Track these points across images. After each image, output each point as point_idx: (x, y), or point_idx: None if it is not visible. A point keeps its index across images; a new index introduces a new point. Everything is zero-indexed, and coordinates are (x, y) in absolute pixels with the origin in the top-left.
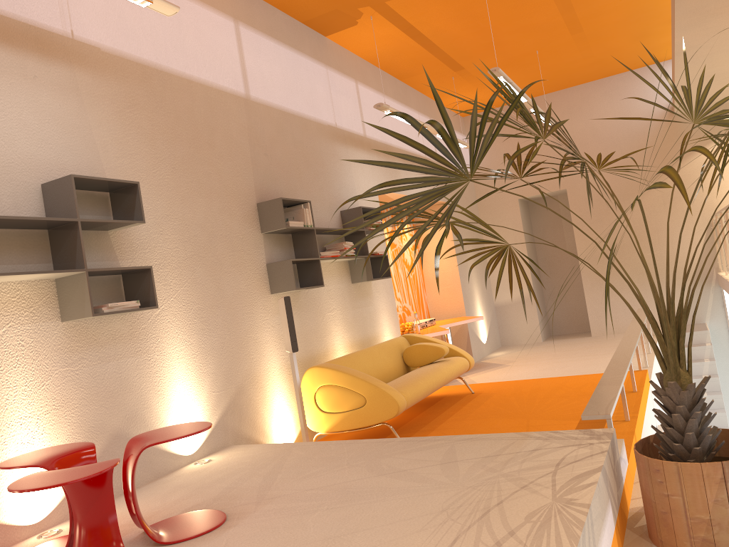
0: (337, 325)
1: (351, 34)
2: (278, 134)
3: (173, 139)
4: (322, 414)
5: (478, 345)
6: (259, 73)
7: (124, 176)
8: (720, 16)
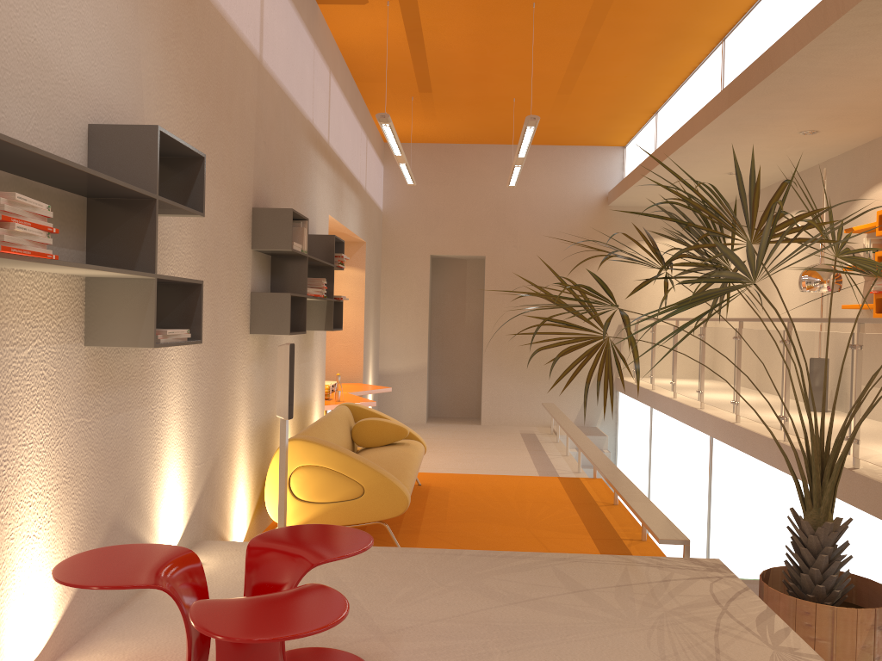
0: None
1: (348, 12)
2: (275, 118)
3: (202, 97)
4: (296, 502)
5: None
6: (271, 31)
7: None
8: (743, 132)
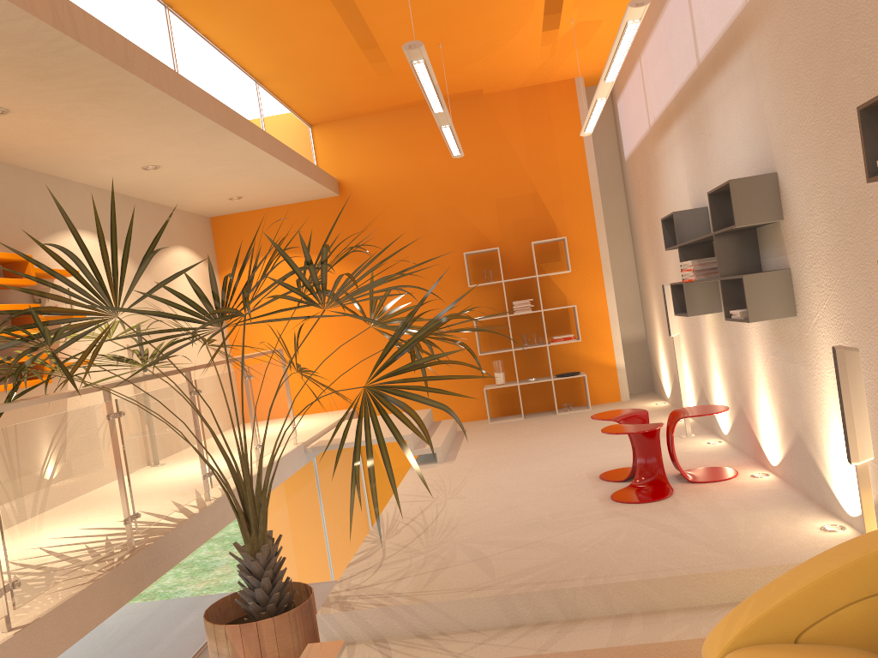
0: None
1: None
2: None
3: (812, 56)
4: None
5: None
6: None
7: (782, 149)
8: None
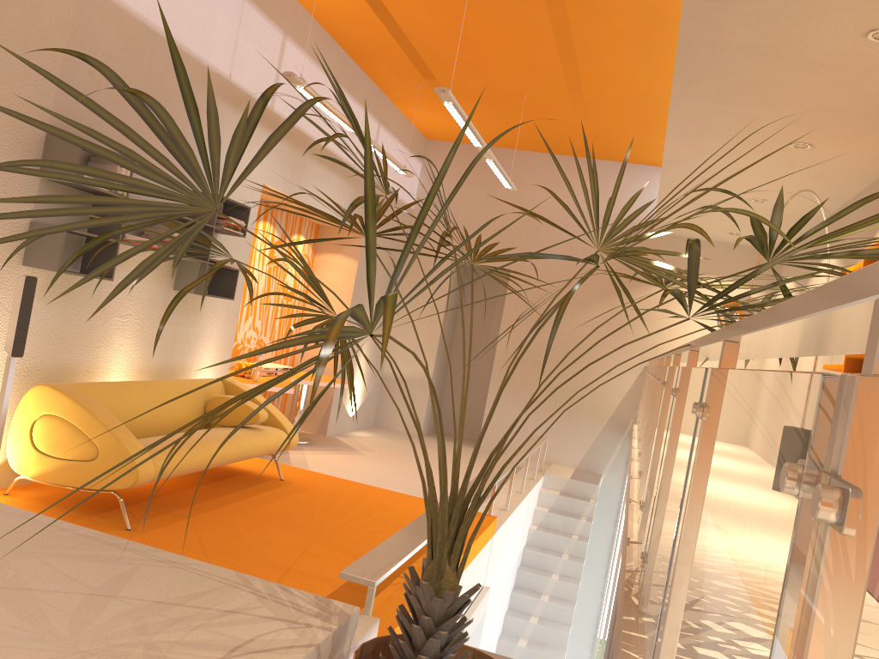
0: (126, 338)
1: None
2: (125, 53)
3: None
4: (34, 452)
5: (341, 416)
6: None
7: None
8: (718, 137)
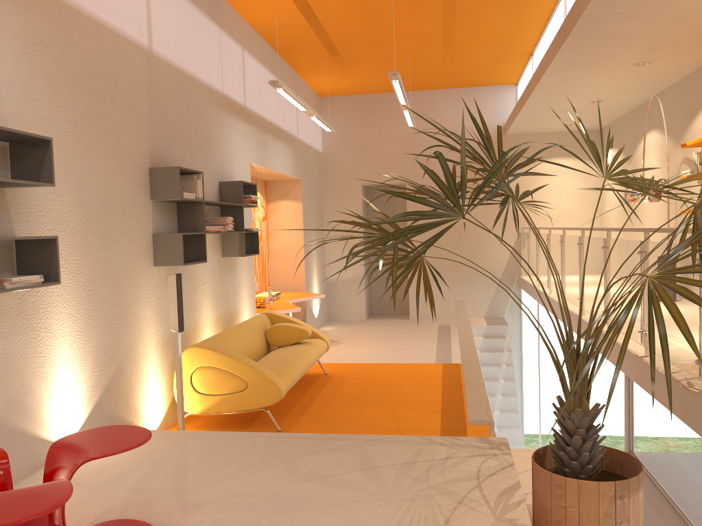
0: (207, 300)
1: (248, 0)
2: (173, 94)
3: (77, 88)
4: (197, 395)
5: (312, 319)
6: (162, 26)
7: (25, 125)
8: (583, 68)
